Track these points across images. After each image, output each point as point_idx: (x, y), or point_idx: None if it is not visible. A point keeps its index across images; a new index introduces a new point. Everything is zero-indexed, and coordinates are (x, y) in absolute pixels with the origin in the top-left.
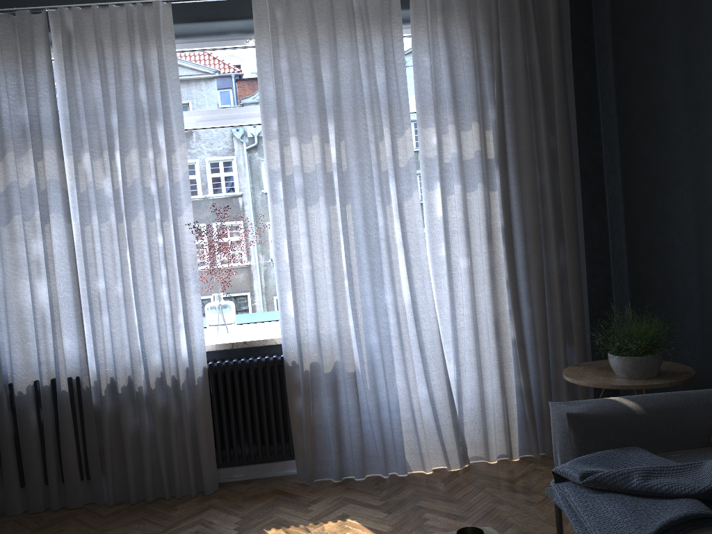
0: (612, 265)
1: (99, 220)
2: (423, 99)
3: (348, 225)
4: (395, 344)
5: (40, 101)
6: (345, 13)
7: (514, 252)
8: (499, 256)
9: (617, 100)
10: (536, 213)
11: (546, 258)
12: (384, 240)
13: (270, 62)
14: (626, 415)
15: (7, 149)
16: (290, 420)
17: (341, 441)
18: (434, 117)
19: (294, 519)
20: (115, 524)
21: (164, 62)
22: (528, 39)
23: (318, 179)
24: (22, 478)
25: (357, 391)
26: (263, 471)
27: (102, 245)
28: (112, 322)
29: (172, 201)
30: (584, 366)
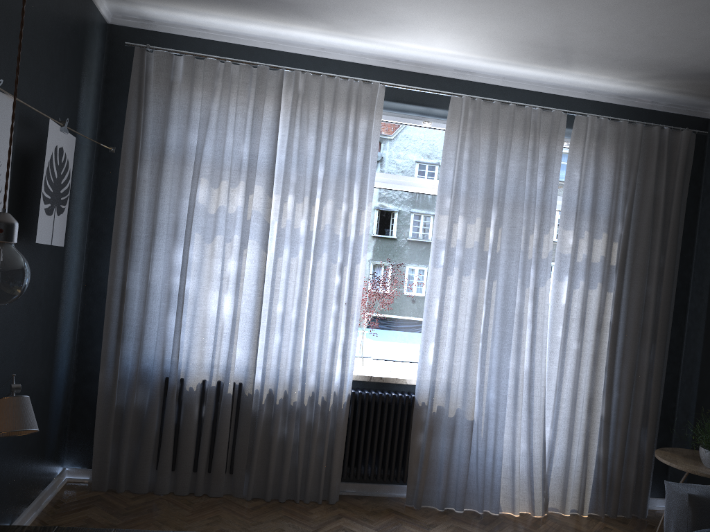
0: (681, 367)
1: (290, 254)
2: (568, 205)
3: (492, 298)
4: (508, 403)
5: (259, 143)
6: (522, 124)
7: (616, 344)
8: (604, 345)
9: None
10: (639, 316)
11: (638, 353)
12: (517, 315)
13: (455, 150)
14: None
15: (223, 178)
16: (409, 451)
17: (448, 477)
18: (574, 222)
19: None
20: (265, 518)
21: (372, 133)
22: (658, 175)
23: (473, 254)
24: (175, 462)
25: (471, 437)
26: (371, 490)
27: (289, 276)
28: (284, 342)
29: (354, 250)
30: (669, 451)
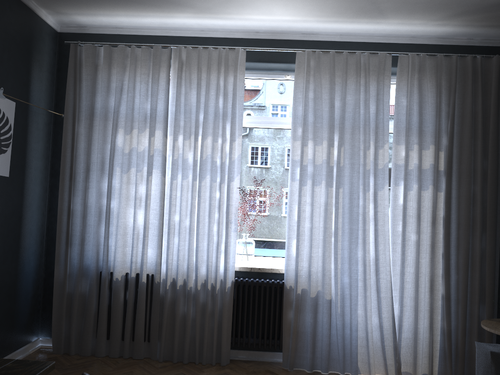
0: None
1: (182, 177)
2: (398, 126)
3: (339, 202)
4: (360, 285)
5: (158, 101)
6: (355, 66)
7: (450, 234)
8: (439, 236)
9: None
10: (468, 210)
11: (471, 242)
12: (361, 215)
13: (302, 92)
14: None
15: (134, 127)
16: (282, 325)
17: (314, 345)
18: (405, 138)
19: None
20: (165, 374)
21: (237, 85)
22: (475, 95)
23: (322, 169)
24: (108, 333)
25: (330, 313)
26: (258, 356)
27: (181, 193)
28: (180, 242)
29: (229, 172)
30: (496, 321)
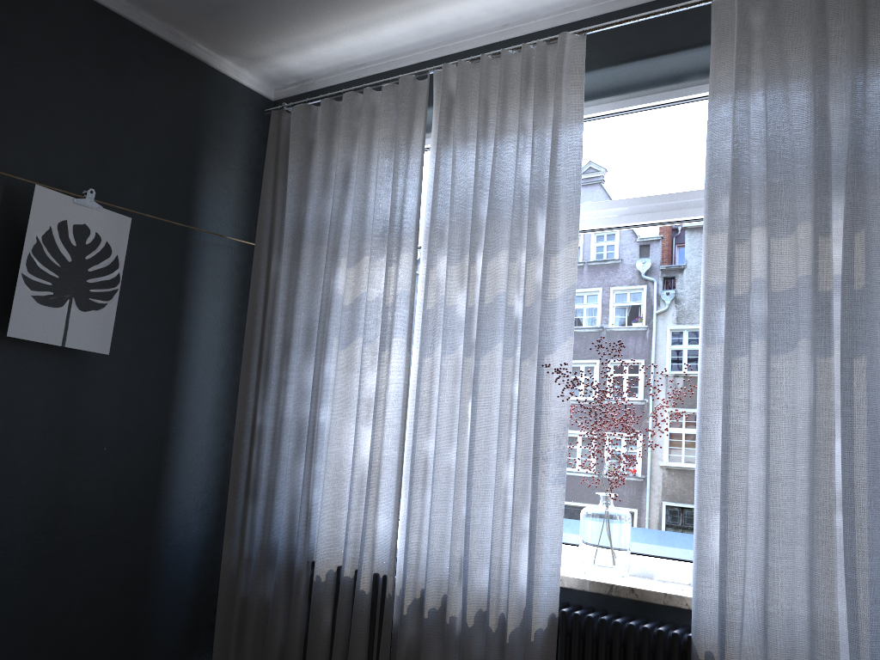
0: None
1: (442, 350)
2: None
3: (855, 400)
4: None
5: (409, 190)
6: None
7: None
8: None
9: None
10: None
11: None
12: None
13: (732, 101)
14: None
15: (366, 252)
16: None
17: None
18: None
19: None
20: None
21: (561, 119)
22: None
23: (800, 304)
24: None
25: None
26: None
27: (440, 388)
28: (434, 504)
29: (541, 330)
30: None
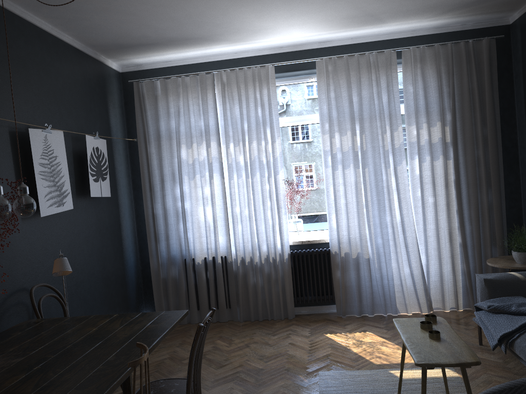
0: (522, 201)
1: (237, 177)
2: (408, 110)
3: (366, 179)
4: (391, 244)
5: (209, 118)
6: (366, 65)
7: (461, 194)
8: (452, 196)
9: (525, 107)
10: (474, 172)
11: (480, 197)
12: (386, 187)
13: (325, 93)
14: (515, 280)
15: (193, 142)
16: (333, 282)
17: (360, 295)
18: (415, 119)
19: (338, 331)
20: (247, 329)
21: (270, 96)
22: (471, 74)
23: (349, 154)
24: (198, 305)
25: (370, 268)
26: (317, 310)
27: (239, 190)
28: (243, 228)
29: (274, 167)
30: (500, 258)
